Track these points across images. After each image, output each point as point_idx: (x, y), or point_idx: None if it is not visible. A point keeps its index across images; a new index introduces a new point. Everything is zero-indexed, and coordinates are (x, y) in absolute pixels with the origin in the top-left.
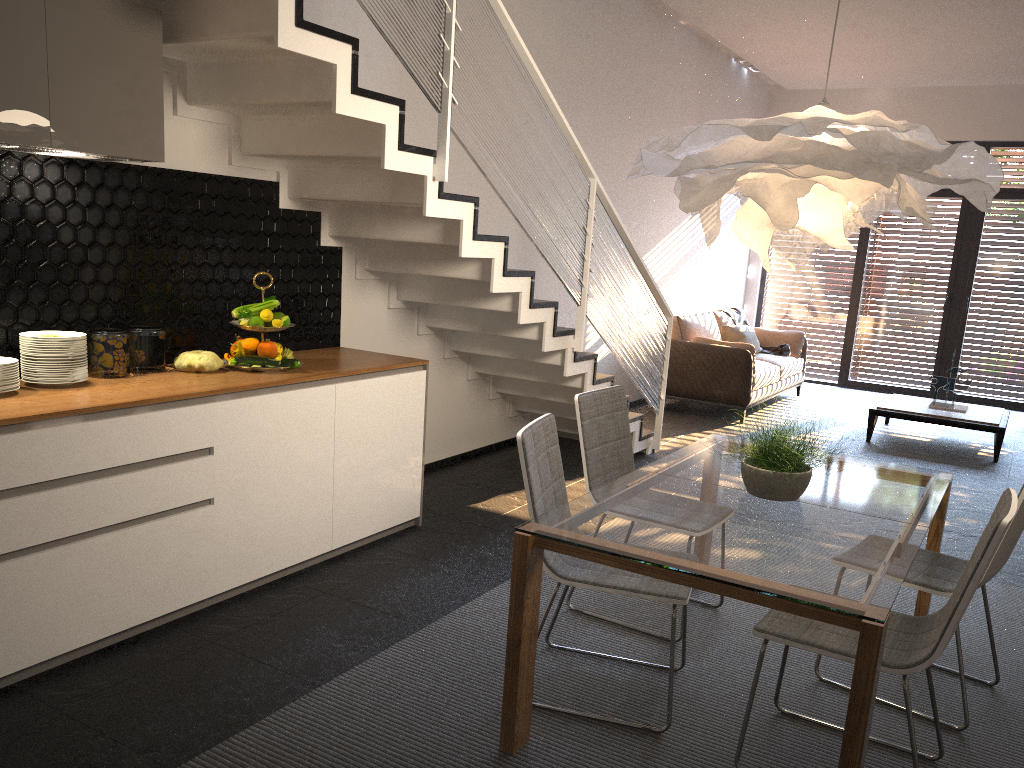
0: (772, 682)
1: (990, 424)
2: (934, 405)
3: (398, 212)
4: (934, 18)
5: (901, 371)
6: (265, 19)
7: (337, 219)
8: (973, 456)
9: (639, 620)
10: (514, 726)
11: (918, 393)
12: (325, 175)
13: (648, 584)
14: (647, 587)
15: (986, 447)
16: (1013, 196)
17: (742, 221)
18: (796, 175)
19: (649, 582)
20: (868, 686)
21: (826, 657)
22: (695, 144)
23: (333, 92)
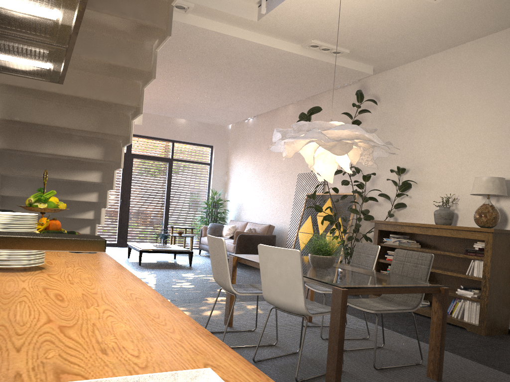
0: (319, 345)
1: (187, 250)
2: (158, 246)
3: (67, 138)
4: (155, 81)
5: (102, 235)
6: (150, 15)
7: (8, 137)
8: (181, 265)
9: (249, 343)
10: (340, 381)
11: (112, 245)
12: (39, 107)
13: (326, 309)
14: (330, 309)
15: (176, 261)
16: (143, 158)
17: (325, 160)
18: (358, 145)
19: (324, 308)
20: (446, 308)
21: (309, 333)
22: (334, 129)
23: (154, 66)
